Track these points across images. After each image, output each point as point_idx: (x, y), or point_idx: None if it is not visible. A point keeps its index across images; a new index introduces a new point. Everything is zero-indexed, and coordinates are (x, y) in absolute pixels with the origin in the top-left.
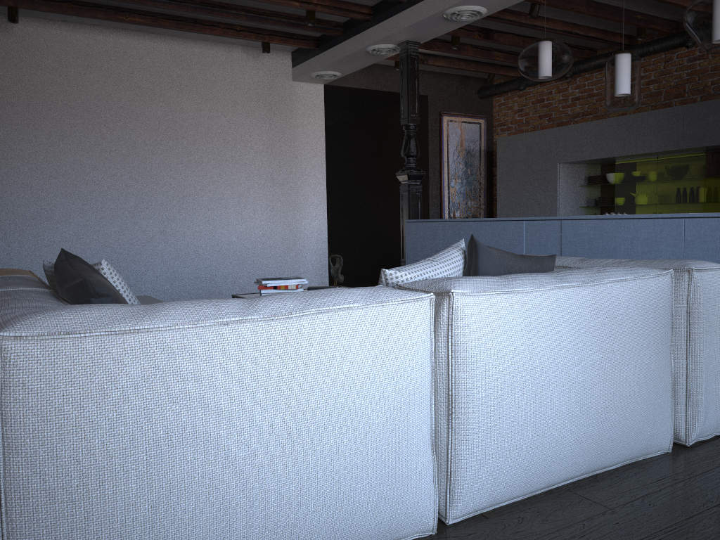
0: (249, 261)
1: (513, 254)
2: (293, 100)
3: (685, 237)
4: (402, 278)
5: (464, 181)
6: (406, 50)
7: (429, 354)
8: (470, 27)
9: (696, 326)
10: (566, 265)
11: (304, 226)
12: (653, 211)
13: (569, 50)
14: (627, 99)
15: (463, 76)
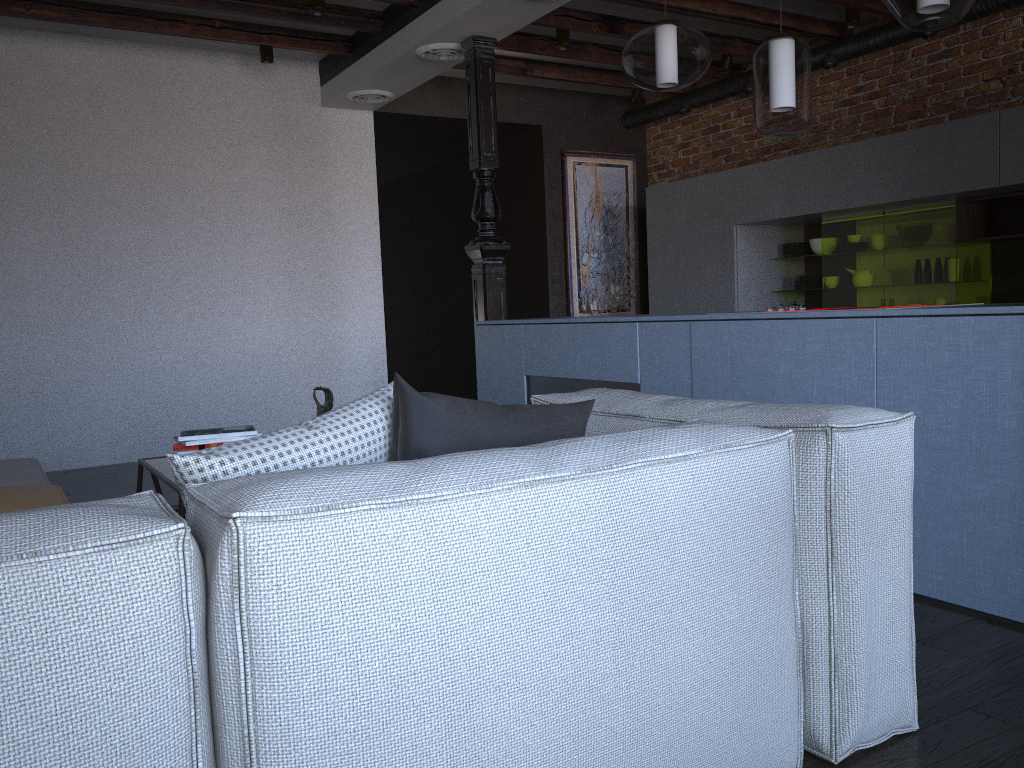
0: (260, 387)
1: (490, 405)
2: (324, 136)
3: (878, 350)
4: (214, 471)
5: (603, 255)
6: (473, 51)
7: (178, 657)
8: (585, 14)
9: (844, 536)
10: (638, 412)
11: (348, 330)
12: (880, 298)
13: (703, 39)
14: (788, 116)
15: (598, 94)
